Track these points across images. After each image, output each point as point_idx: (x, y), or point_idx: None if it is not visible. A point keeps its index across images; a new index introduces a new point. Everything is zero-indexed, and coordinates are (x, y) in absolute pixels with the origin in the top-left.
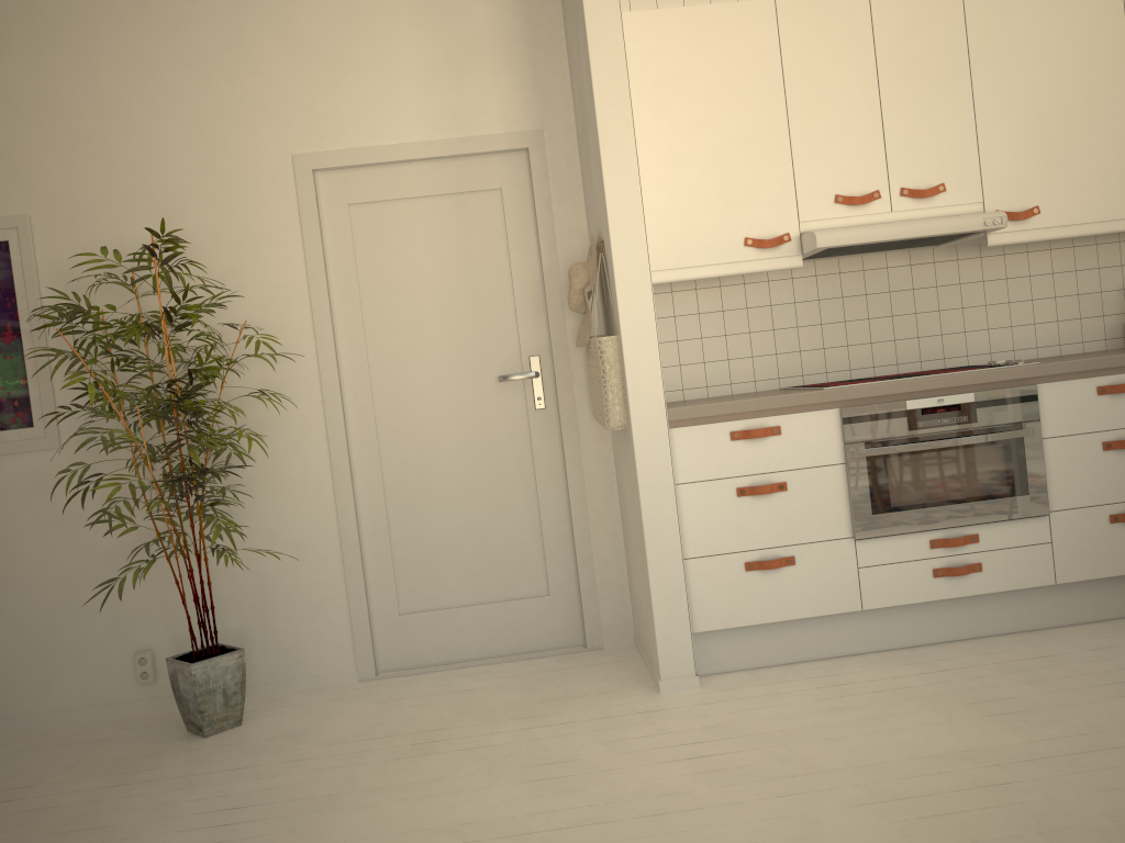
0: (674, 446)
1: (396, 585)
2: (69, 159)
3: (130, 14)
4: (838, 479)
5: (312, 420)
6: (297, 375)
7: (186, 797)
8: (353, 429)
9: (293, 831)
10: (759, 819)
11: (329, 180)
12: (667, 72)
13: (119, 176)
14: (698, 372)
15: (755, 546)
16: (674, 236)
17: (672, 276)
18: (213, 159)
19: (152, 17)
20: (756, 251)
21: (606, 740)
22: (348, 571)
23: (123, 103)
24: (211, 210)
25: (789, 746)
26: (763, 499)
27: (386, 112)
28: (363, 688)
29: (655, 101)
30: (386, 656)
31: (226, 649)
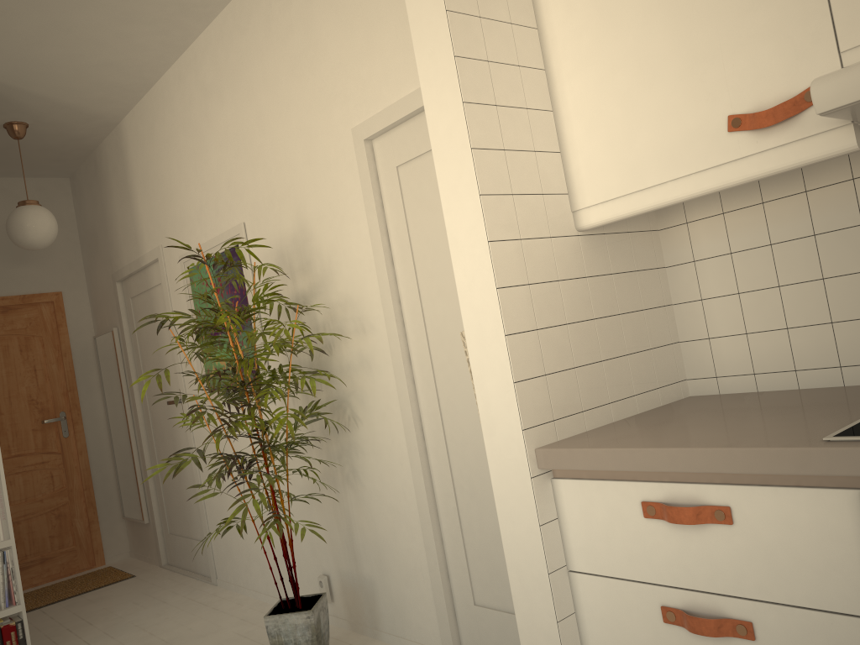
0: (563, 508)
1: (469, 572)
2: (254, 174)
3: (264, 41)
4: None
5: (390, 391)
6: (377, 346)
7: None
8: (422, 401)
9: None
10: None
11: (381, 146)
12: None
13: (273, 180)
14: (777, 345)
15: None
16: (613, 143)
17: (619, 209)
18: (313, 150)
19: (272, 37)
20: (752, 138)
21: None
22: (427, 547)
23: (269, 118)
24: (316, 196)
25: None
26: (710, 643)
27: (405, 58)
28: None
29: None
30: (468, 644)
31: (310, 604)
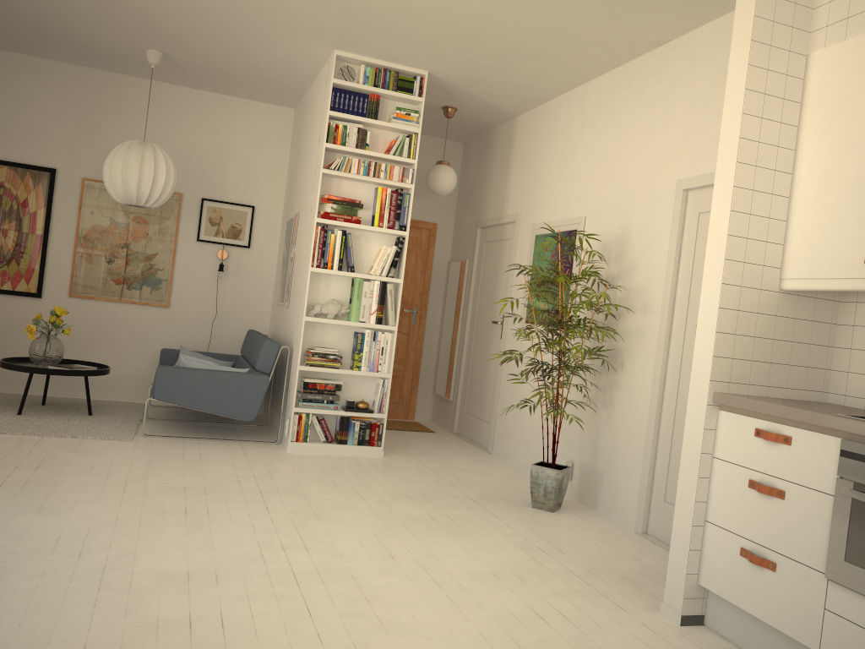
0: (719, 425)
1: (667, 480)
2: (602, 186)
3: (636, 101)
4: (827, 509)
5: (651, 354)
6: (651, 323)
7: (460, 510)
8: (669, 366)
9: (426, 529)
10: (447, 625)
11: (693, 196)
12: (837, 99)
13: (614, 195)
14: None
15: (751, 537)
16: (810, 249)
17: (802, 284)
18: (647, 184)
19: (643, 100)
20: None
21: (560, 592)
22: (644, 458)
23: (623, 153)
24: (640, 215)
25: (567, 645)
26: (764, 499)
27: None
28: (623, 533)
29: (822, 126)
30: (652, 525)
31: (560, 468)
